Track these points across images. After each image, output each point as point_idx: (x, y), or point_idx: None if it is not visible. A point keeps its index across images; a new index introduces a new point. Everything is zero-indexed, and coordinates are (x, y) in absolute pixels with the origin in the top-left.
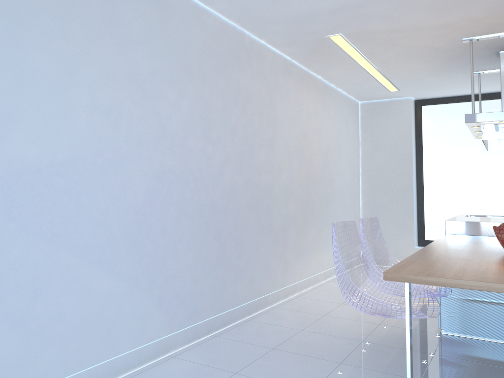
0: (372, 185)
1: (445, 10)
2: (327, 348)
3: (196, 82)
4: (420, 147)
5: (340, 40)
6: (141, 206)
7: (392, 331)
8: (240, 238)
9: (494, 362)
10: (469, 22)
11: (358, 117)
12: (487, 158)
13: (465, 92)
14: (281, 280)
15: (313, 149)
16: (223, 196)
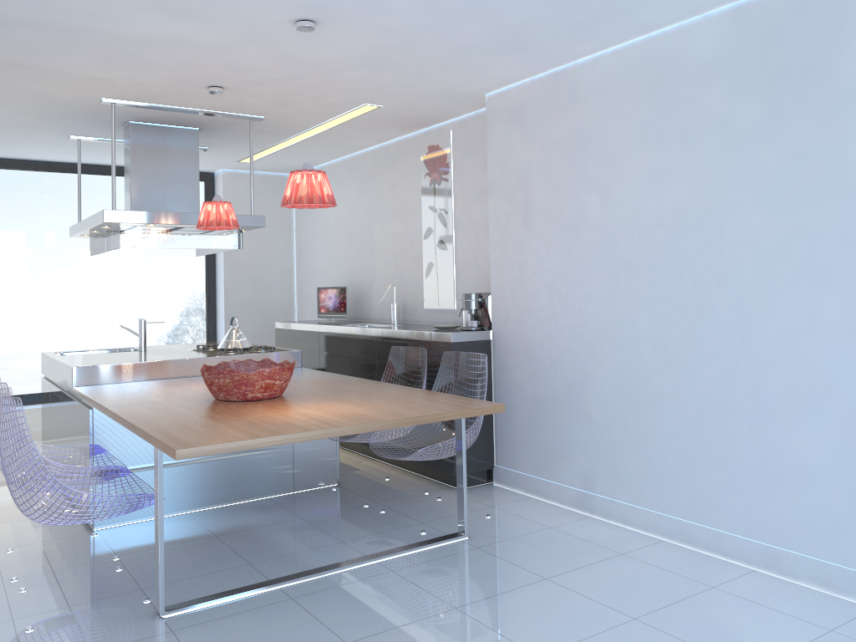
0: None
1: (118, 65)
2: None
3: None
4: None
5: None
6: None
7: (28, 553)
8: None
9: (189, 538)
10: (132, 84)
11: None
12: (57, 262)
13: (31, 156)
14: None
15: None
16: None
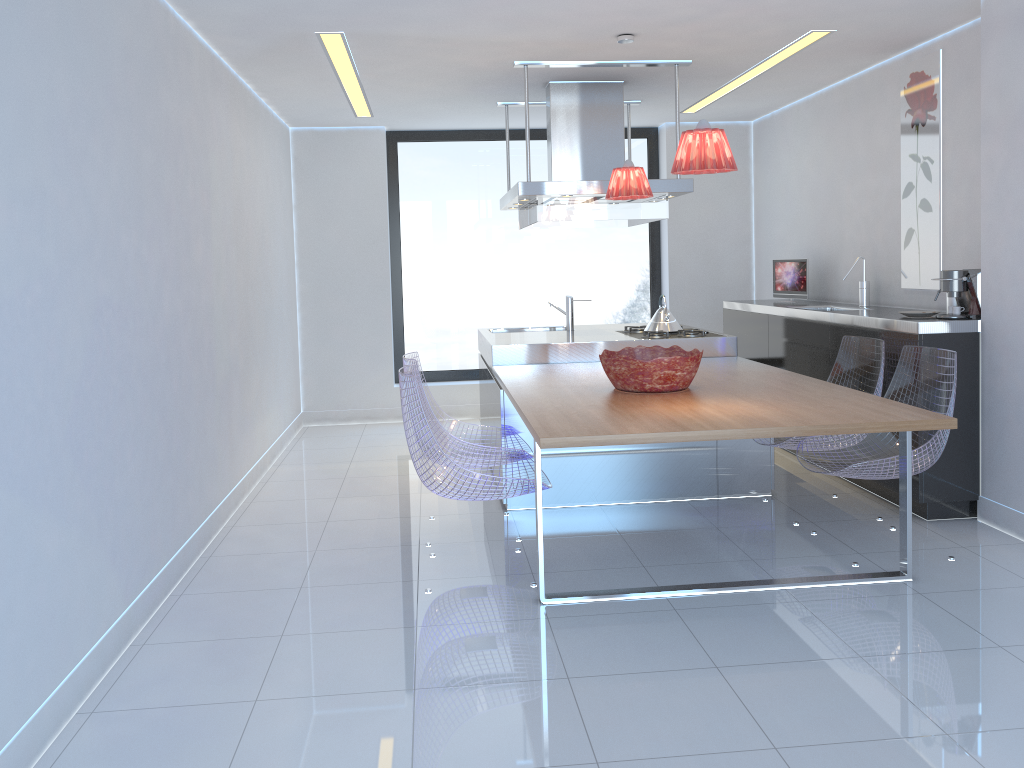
0: (319, 284)
1: (517, 27)
2: (380, 566)
3: (123, 120)
4: (396, 215)
5: (335, 40)
6: (81, 380)
7: (446, 522)
8: (186, 414)
9: (592, 531)
10: (538, 44)
11: (289, 158)
12: (497, 235)
13: (469, 126)
14: (230, 476)
15: (249, 229)
16: (165, 339)
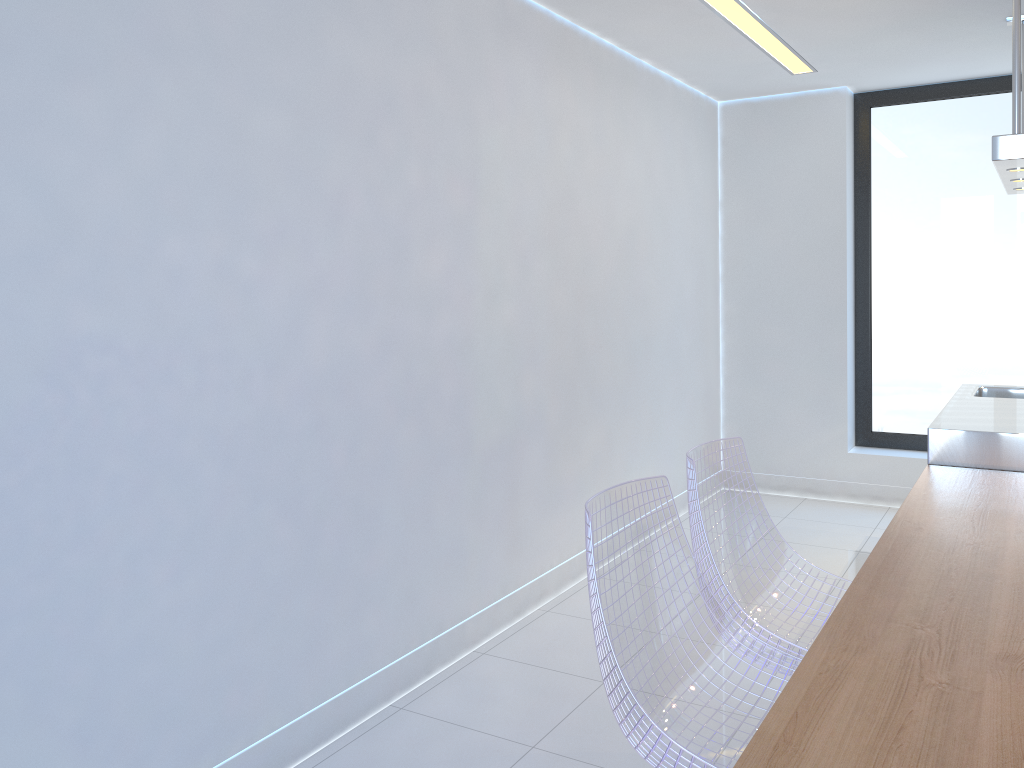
0: (749, 304)
1: None
2: None
3: (187, 67)
4: (864, 210)
5: None
6: None
7: None
8: (370, 498)
9: None
10: None
11: (714, 141)
12: None
13: (981, 72)
14: (504, 576)
15: (591, 232)
16: (307, 393)
